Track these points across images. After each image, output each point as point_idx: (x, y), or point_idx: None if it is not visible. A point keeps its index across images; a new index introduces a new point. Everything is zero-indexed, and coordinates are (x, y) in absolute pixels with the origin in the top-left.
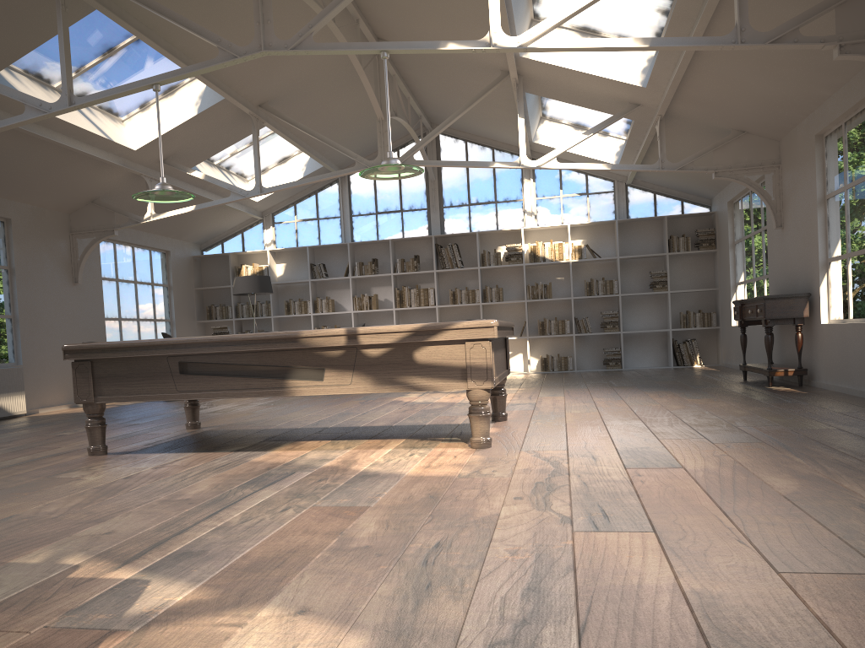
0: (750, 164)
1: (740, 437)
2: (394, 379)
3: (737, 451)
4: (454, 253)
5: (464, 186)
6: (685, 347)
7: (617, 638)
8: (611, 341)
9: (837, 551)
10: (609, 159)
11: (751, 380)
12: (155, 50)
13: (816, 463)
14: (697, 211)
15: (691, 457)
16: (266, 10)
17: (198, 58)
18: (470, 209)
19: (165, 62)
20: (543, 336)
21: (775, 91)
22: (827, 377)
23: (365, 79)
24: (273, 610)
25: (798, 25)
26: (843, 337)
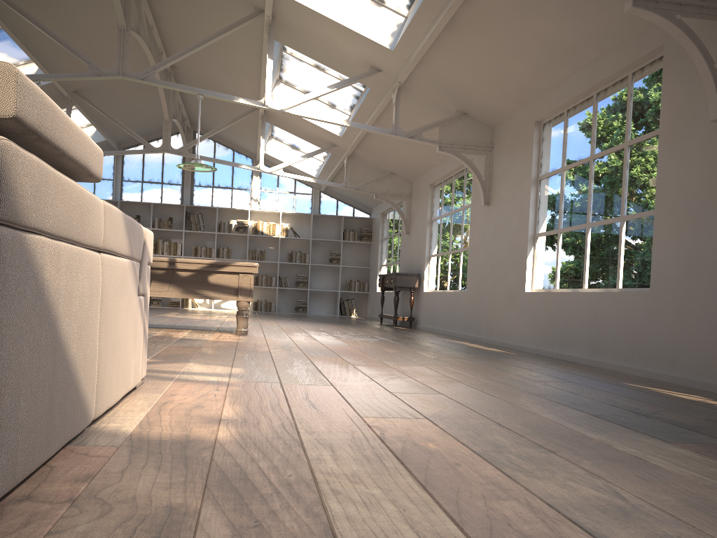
0: (395, 193)
1: (376, 339)
2: (195, 291)
3: (375, 343)
4: (199, 220)
5: (210, 173)
6: (347, 303)
7: (332, 371)
8: (301, 294)
9: (408, 362)
10: (311, 172)
11: (384, 324)
12: (6, 39)
13: (408, 347)
14: (362, 216)
15: (353, 343)
16: (125, 51)
17: (43, 54)
18: (213, 190)
19: (10, 48)
20: (256, 286)
21: (411, 155)
22: (424, 323)
23: (162, 93)
24: (194, 363)
25: (422, 131)
26: (433, 300)
